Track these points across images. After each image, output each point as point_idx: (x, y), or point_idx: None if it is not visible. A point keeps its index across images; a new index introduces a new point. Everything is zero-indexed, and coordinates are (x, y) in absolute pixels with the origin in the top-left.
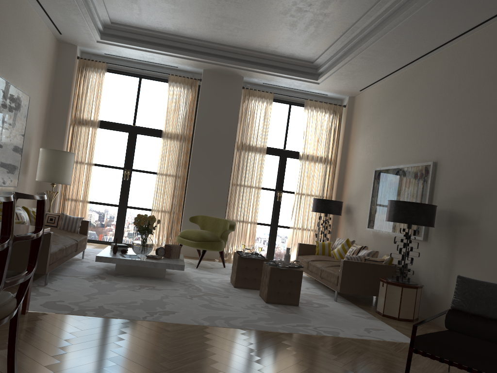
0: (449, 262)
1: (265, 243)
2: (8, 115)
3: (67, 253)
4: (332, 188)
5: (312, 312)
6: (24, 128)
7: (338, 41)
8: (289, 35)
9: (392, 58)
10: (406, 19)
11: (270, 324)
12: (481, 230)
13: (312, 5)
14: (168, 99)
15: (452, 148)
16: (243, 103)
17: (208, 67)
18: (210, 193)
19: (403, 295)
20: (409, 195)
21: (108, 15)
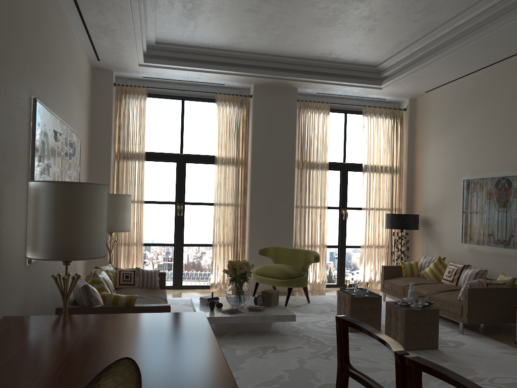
0: None
1: (334, 267)
2: (68, 164)
3: None
4: (401, 199)
5: (461, 356)
6: (78, 174)
7: (417, 43)
8: (361, 41)
9: (483, 57)
10: None
11: (443, 384)
12: None
13: (404, 7)
14: (218, 121)
15: None
16: (299, 117)
17: (261, 81)
18: (275, 220)
19: None
20: None
21: (155, 34)
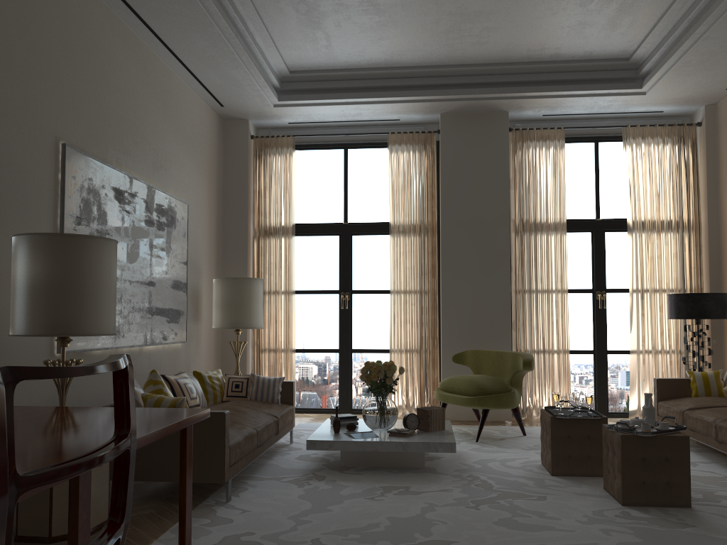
0: None
1: (589, 384)
2: (157, 236)
3: (260, 440)
4: (700, 271)
5: (726, 520)
6: (185, 252)
7: (675, 4)
8: (579, 18)
9: None
10: None
11: None
12: None
13: None
14: (392, 172)
15: None
16: (514, 155)
17: (448, 107)
18: (480, 311)
19: None
20: None
21: (284, 60)
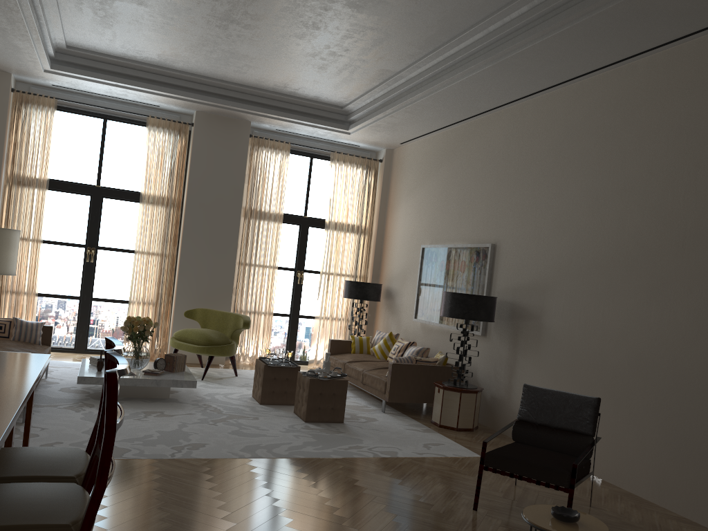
0: (510, 360)
1: (283, 339)
2: None
3: None
4: (367, 265)
5: (361, 429)
6: None
7: (377, 88)
8: (315, 78)
9: (442, 114)
10: (462, 79)
11: (319, 449)
12: (544, 326)
13: (349, 50)
14: (148, 150)
15: (512, 230)
16: (251, 157)
17: (204, 108)
18: (210, 277)
19: (462, 401)
20: (465, 281)
21: (65, 37)
